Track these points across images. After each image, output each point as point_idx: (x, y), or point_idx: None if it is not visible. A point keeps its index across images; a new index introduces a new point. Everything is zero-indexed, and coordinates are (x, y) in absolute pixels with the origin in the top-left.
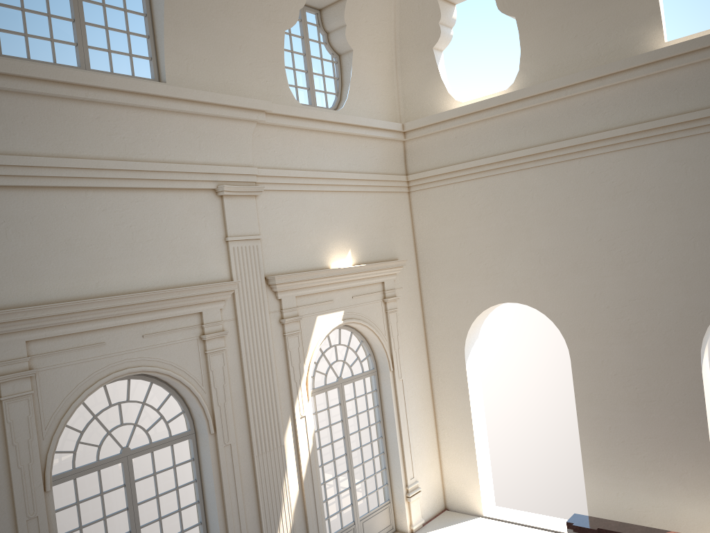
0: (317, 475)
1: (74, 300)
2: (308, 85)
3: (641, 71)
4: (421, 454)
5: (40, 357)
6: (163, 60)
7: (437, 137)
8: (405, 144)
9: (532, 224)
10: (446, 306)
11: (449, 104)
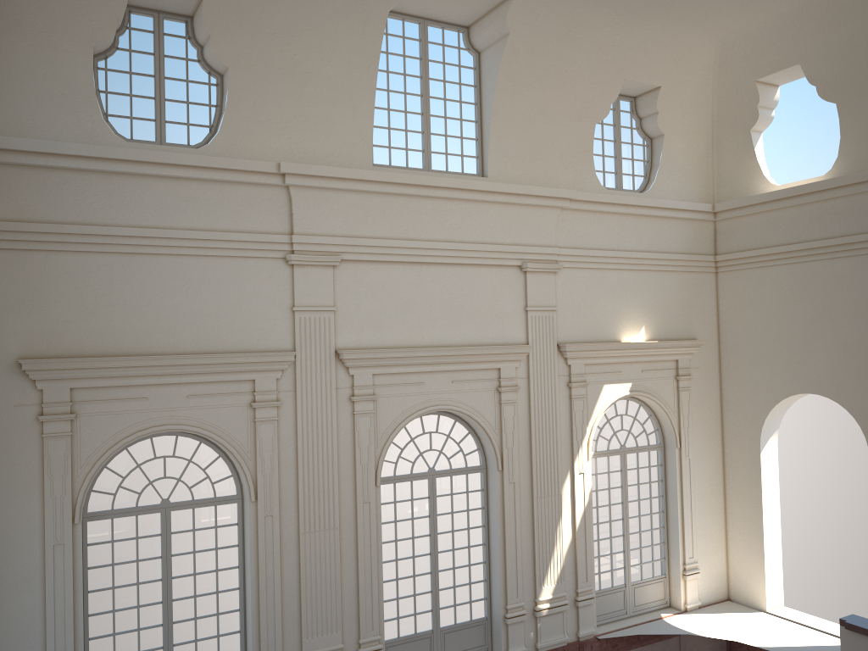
0: (590, 529)
1: (406, 347)
2: (615, 170)
3: None
4: (704, 537)
5: (380, 387)
6: (487, 158)
7: (749, 219)
8: (715, 223)
9: (839, 315)
10: (745, 391)
11: (764, 186)
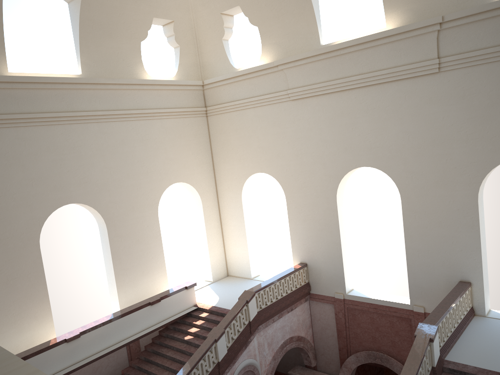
0: None
1: None
2: None
3: (2, 85)
4: None
5: None
6: None
7: None
8: None
9: None
10: None
11: None
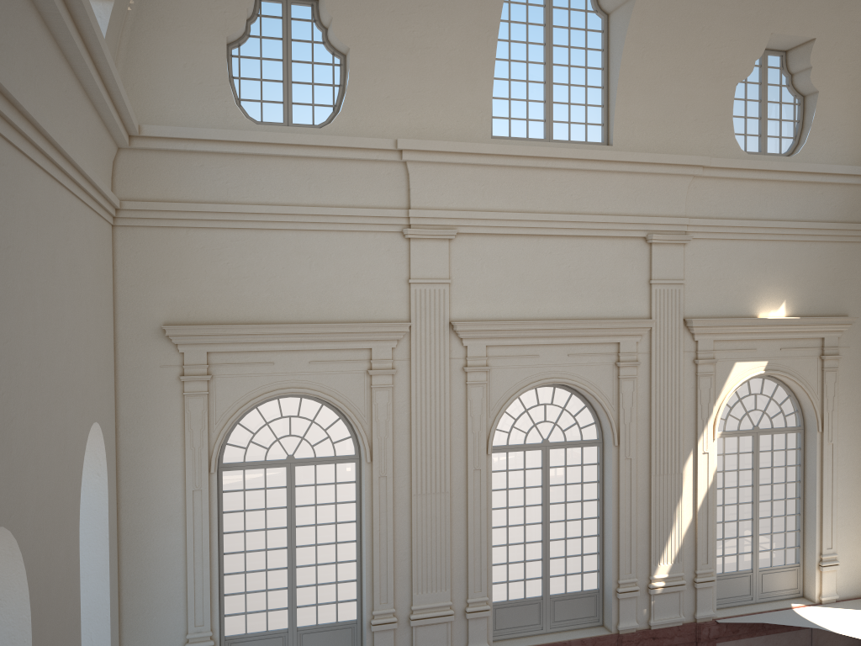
0: (714, 511)
1: (521, 320)
2: (759, 132)
3: None
4: (846, 528)
5: (493, 358)
6: (612, 126)
7: None
8: None
9: None
10: None
11: None
